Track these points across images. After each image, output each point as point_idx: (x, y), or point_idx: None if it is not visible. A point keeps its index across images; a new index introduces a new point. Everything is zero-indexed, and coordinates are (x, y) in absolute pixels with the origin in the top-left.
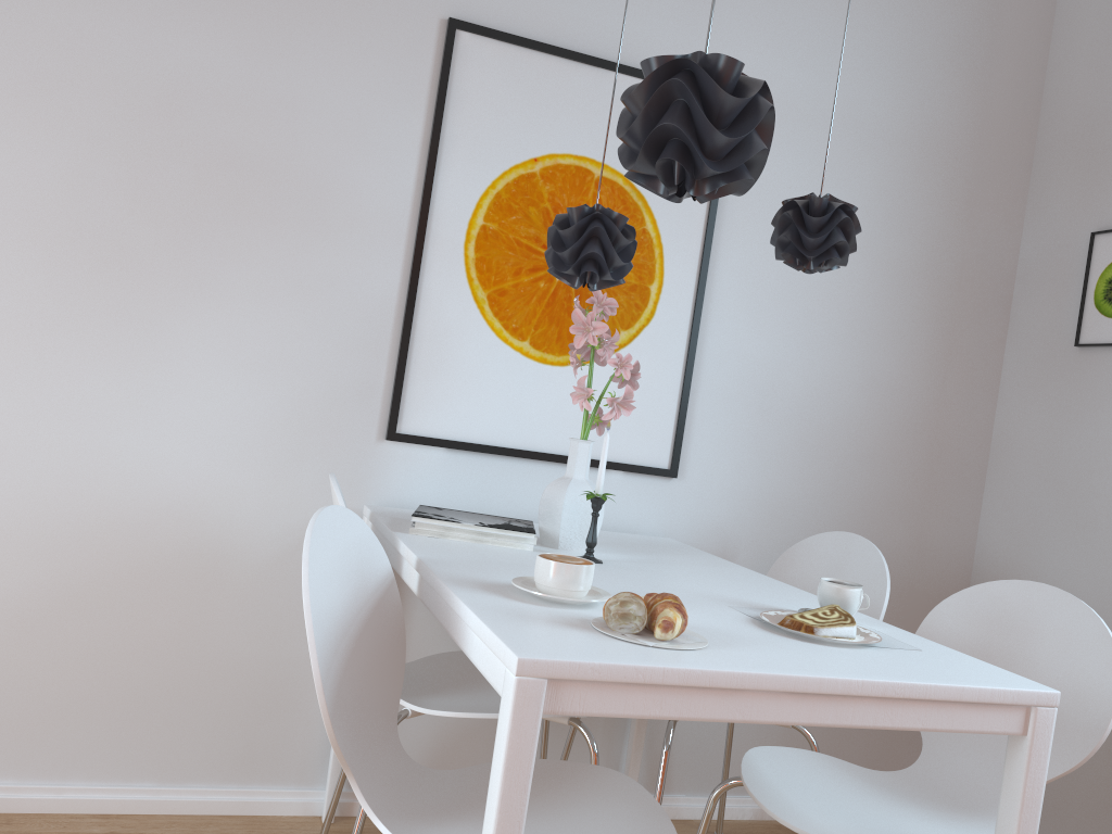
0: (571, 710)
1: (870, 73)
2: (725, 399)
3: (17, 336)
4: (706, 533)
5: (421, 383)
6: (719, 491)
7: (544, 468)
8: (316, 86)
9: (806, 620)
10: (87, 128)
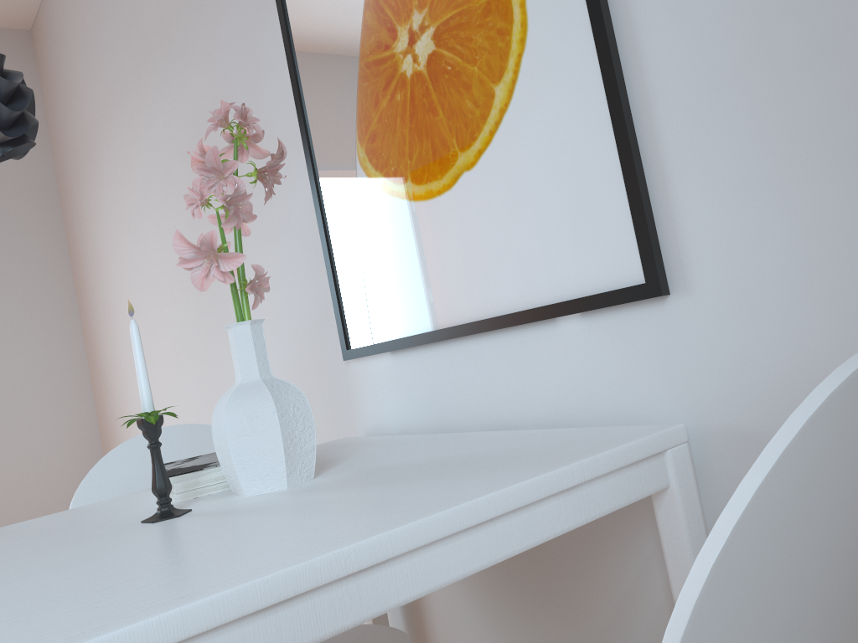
0: None
1: None
2: (717, 81)
3: (201, 349)
4: (787, 397)
5: (349, 286)
6: (783, 291)
7: (481, 345)
8: (231, 54)
9: None
10: (182, 190)
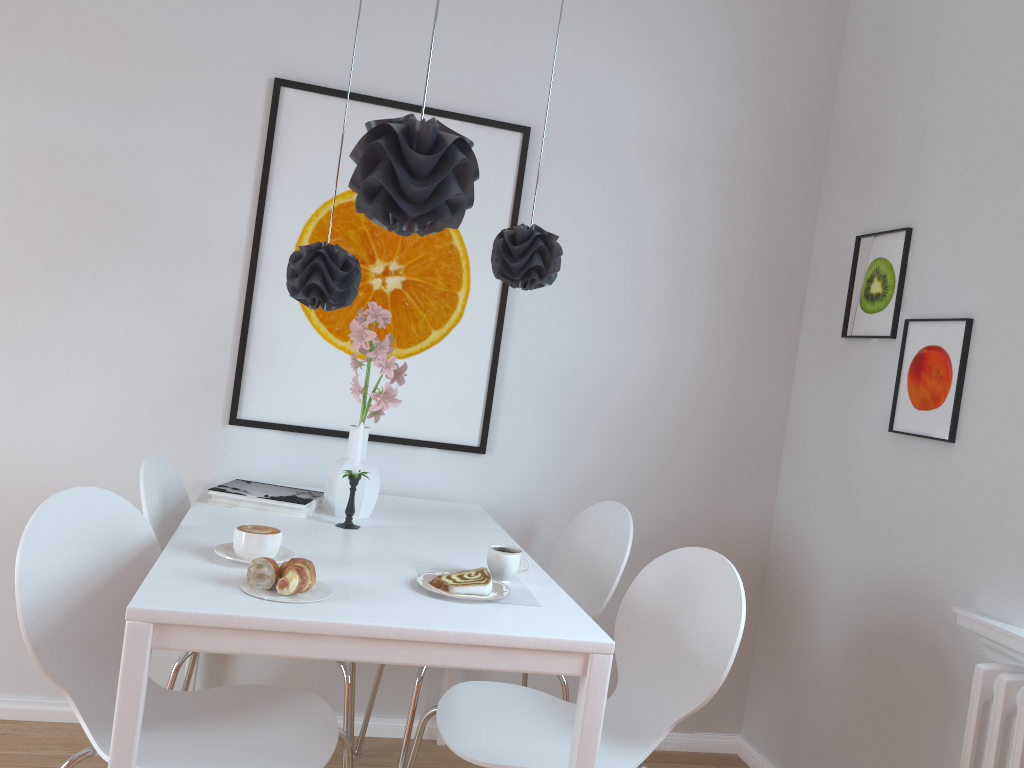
0: (175, 647)
1: (661, 101)
2: (530, 386)
3: None
4: (514, 501)
5: (258, 378)
6: (526, 465)
7: (367, 446)
8: (165, 139)
9: (448, 580)
10: None
